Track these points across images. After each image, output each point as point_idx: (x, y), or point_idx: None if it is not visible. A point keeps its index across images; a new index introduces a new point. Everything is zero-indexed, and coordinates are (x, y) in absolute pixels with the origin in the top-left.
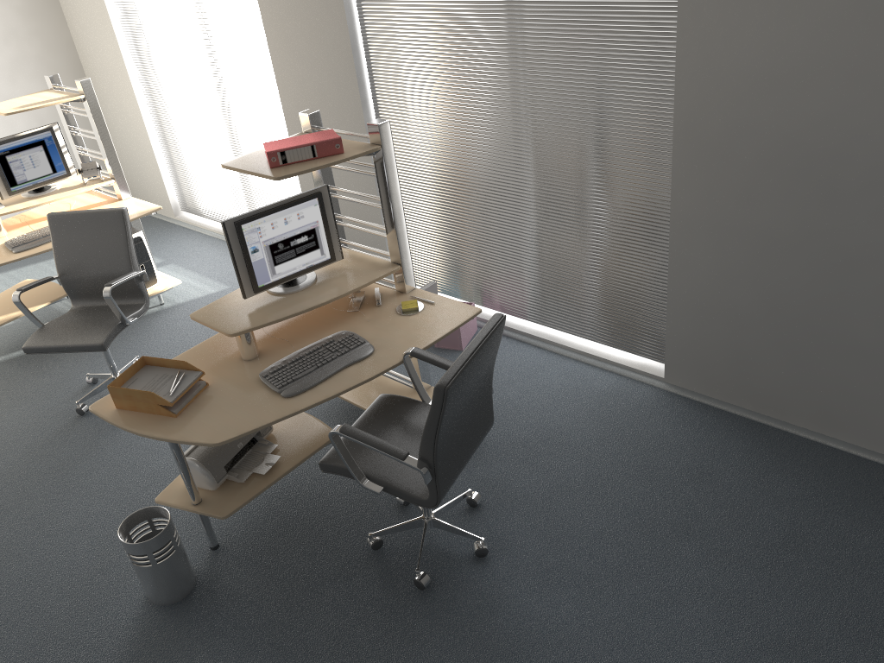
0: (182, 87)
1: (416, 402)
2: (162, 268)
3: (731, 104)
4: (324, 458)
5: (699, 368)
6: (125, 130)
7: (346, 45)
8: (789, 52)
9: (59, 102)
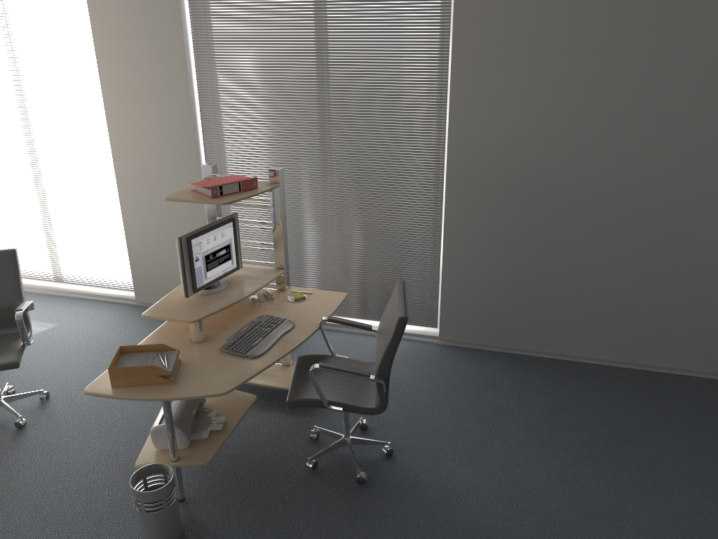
0: None
1: (329, 356)
2: None
3: (482, 157)
4: (289, 398)
5: (463, 324)
6: None
7: (189, 125)
8: (514, 128)
9: None
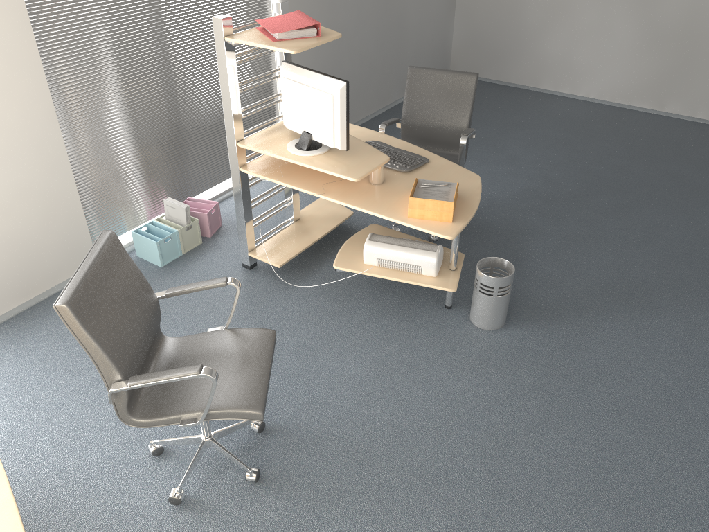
0: None
1: None
2: None
3: None
4: None
5: None
6: None
7: None
8: None
9: None
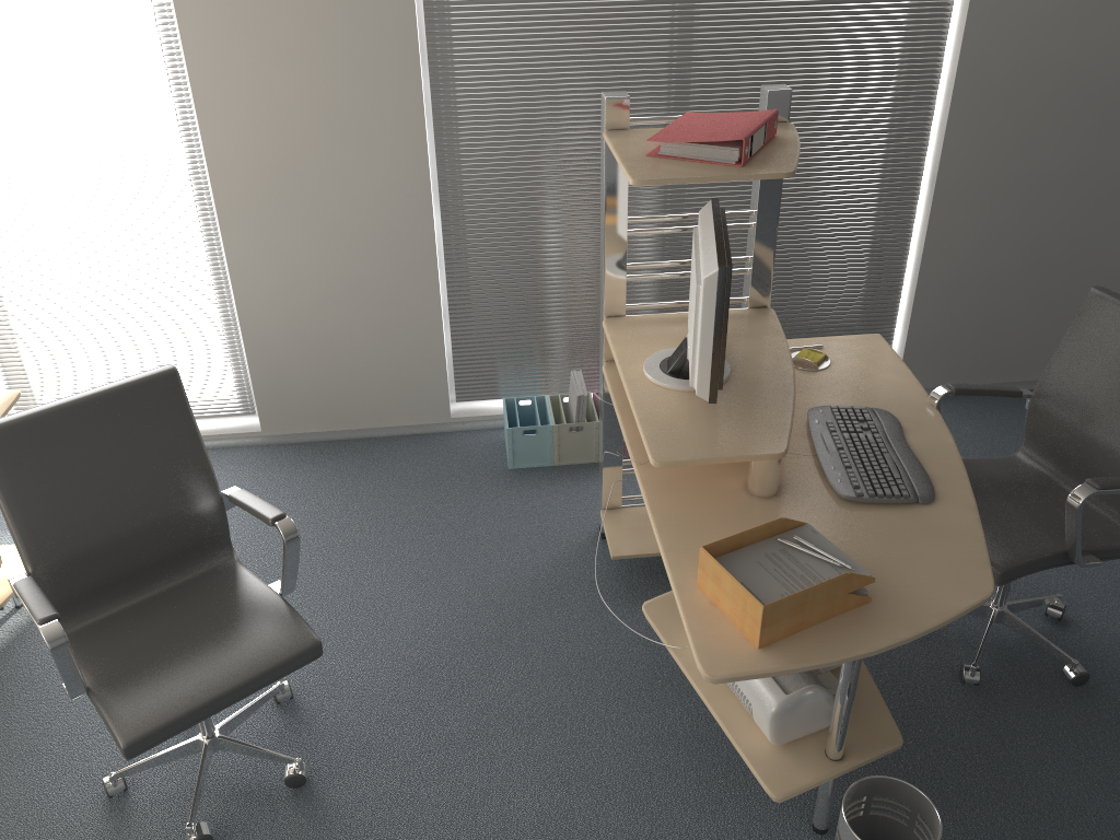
0: None
1: None
2: None
3: (1025, 40)
4: (1000, 564)
5: (942, 357)
6: None
7: (405, 21)
8: None
9: None
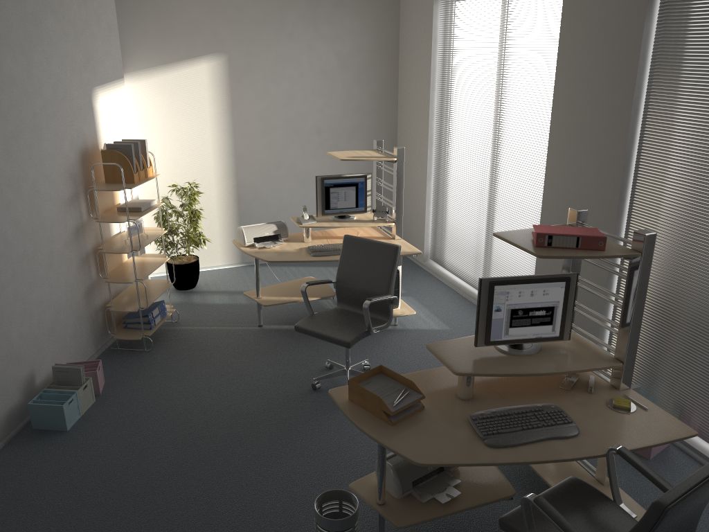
0: (464, 169)
1: (606, 499)
2: (403, 297)
3: None
4: (505, 516)
5: None
6: (410, 190)
7: (619, 163)
8: None
9: (378, 159)
